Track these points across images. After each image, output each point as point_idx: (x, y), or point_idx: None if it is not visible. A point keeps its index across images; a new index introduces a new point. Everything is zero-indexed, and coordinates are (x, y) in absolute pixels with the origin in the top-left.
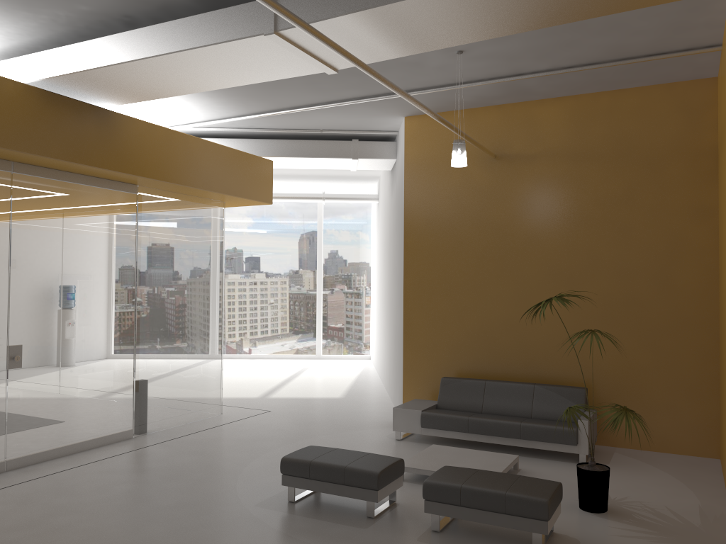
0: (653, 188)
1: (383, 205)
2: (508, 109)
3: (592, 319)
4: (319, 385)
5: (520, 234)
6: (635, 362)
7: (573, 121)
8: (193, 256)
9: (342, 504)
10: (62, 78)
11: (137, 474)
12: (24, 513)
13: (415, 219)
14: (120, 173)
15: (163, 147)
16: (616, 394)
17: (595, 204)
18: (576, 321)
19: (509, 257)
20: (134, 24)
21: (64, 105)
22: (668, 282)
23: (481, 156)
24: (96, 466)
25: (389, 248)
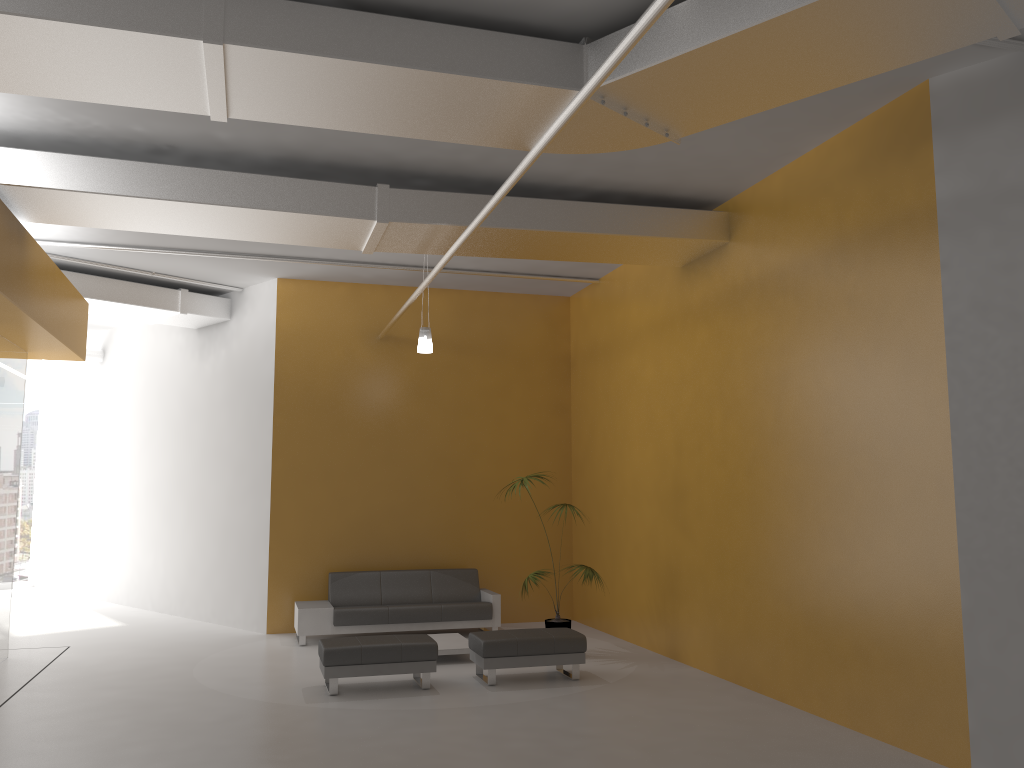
0: (523, 384)
1: (144, 369)
2: (396, 291)
3: (473, 503)
4: (51, 618)
5: (407, 419)
6: (509, 541)
7: (458, 314)
8: (6, 428)
9: (381, 688)
10: (45, 190)
11: (93, 712)
12: (68, 758)
13: (289, 395)
14: (23, 311)
15: (44, 279)
16: (494, 573)
17: (476, 394)
18: (459, 506)
19: (395, 442)
20: (162, 152)
21: (6, 218)
22: (535, 468)
23: (367, 335)
24: (8, 718)
25: (185, 426)
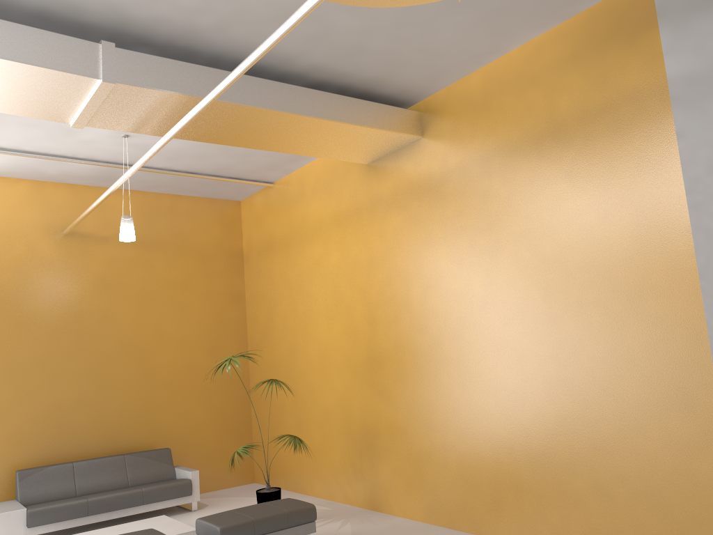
0: (204, 276)
1: None
2: (80, 190)
3: (162, 386)
4: None
5: (95, 311)
6: (196, 419)
7: (142, 213)
8: None
9: None
10: None
11: None
12: None
13: None
14: None
15: None
16: (183, 450)
17: (161, 286)
18: (148, 390)
19: (83, 333)
20: None
21: None
22: (216, 350)
23: (51, 231)
24: None
25: None
